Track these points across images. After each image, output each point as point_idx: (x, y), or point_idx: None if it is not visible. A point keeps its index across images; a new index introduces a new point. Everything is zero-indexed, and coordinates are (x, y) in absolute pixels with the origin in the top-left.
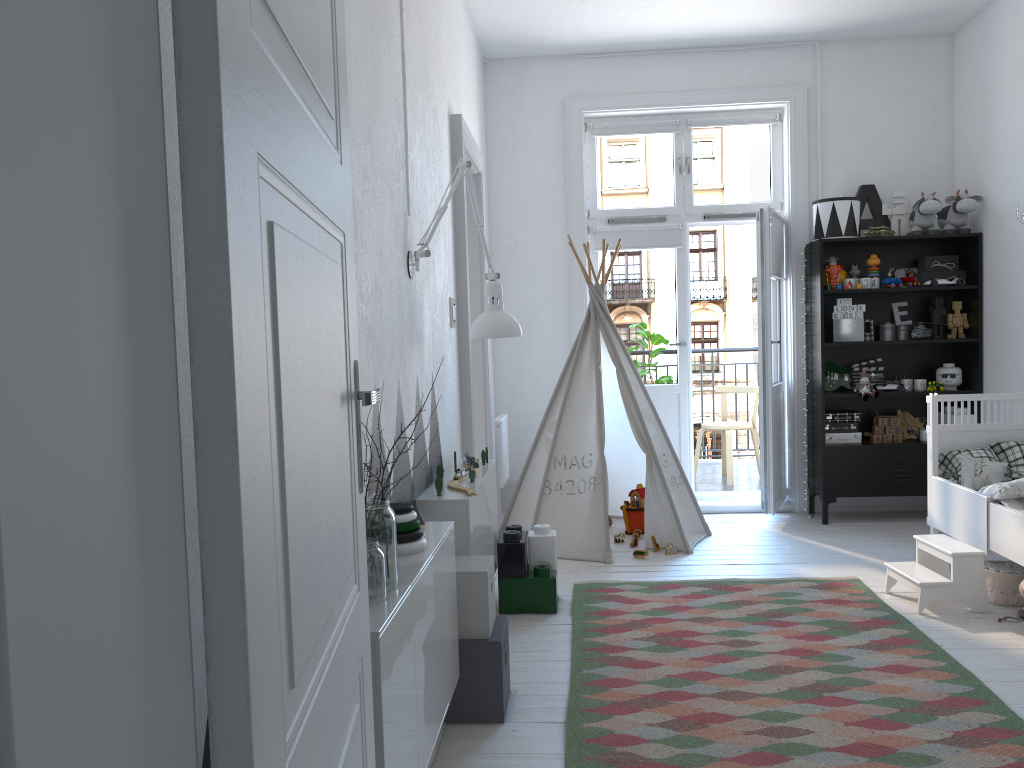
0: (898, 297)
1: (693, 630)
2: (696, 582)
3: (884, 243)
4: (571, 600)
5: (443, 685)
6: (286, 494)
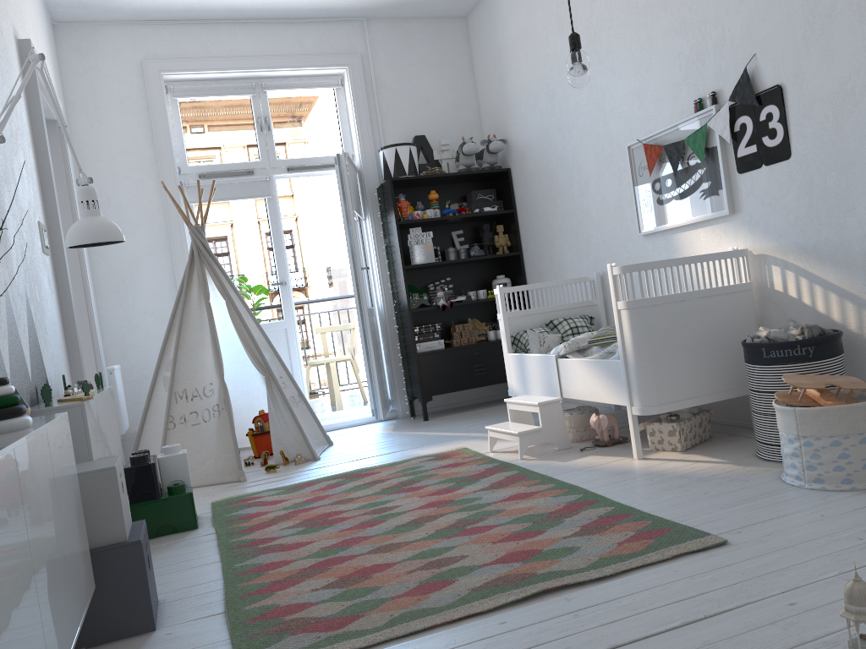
0: (455, 227)
1: (336, 510)
2: (329, 477)
3: (439, 182)
4: (211, 515)
5: (75, 589)
6: None
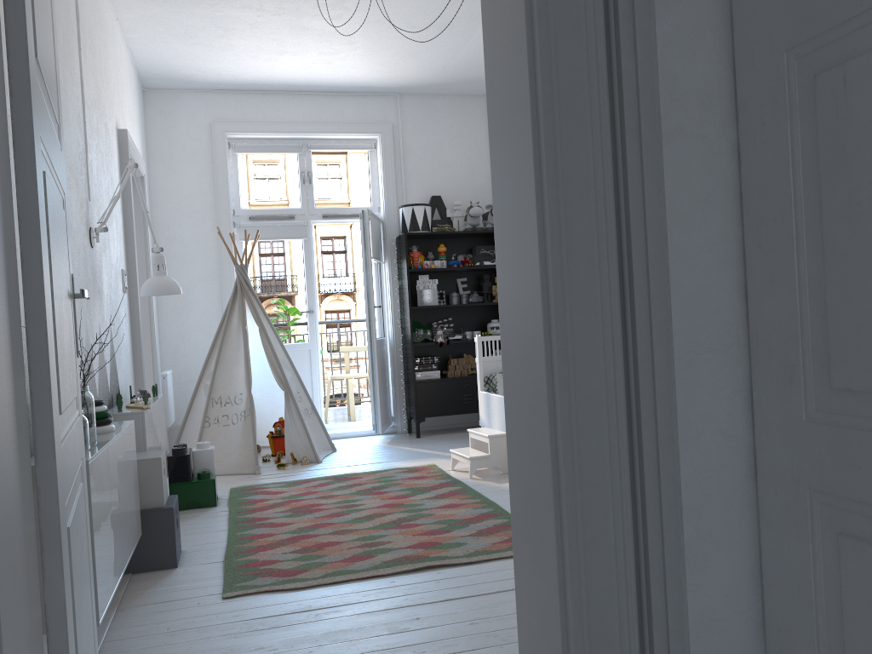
0: (461, 275)
1: (318, 503)
2: (323, 477)
3: (449, 236)
4: (228, 498)
5: (130, 531)
6: (55, 312)
